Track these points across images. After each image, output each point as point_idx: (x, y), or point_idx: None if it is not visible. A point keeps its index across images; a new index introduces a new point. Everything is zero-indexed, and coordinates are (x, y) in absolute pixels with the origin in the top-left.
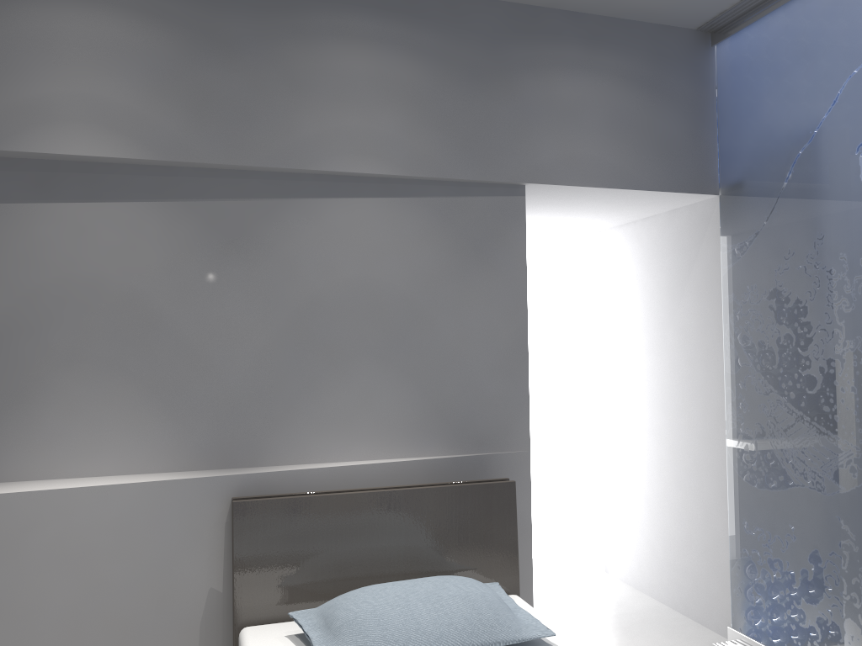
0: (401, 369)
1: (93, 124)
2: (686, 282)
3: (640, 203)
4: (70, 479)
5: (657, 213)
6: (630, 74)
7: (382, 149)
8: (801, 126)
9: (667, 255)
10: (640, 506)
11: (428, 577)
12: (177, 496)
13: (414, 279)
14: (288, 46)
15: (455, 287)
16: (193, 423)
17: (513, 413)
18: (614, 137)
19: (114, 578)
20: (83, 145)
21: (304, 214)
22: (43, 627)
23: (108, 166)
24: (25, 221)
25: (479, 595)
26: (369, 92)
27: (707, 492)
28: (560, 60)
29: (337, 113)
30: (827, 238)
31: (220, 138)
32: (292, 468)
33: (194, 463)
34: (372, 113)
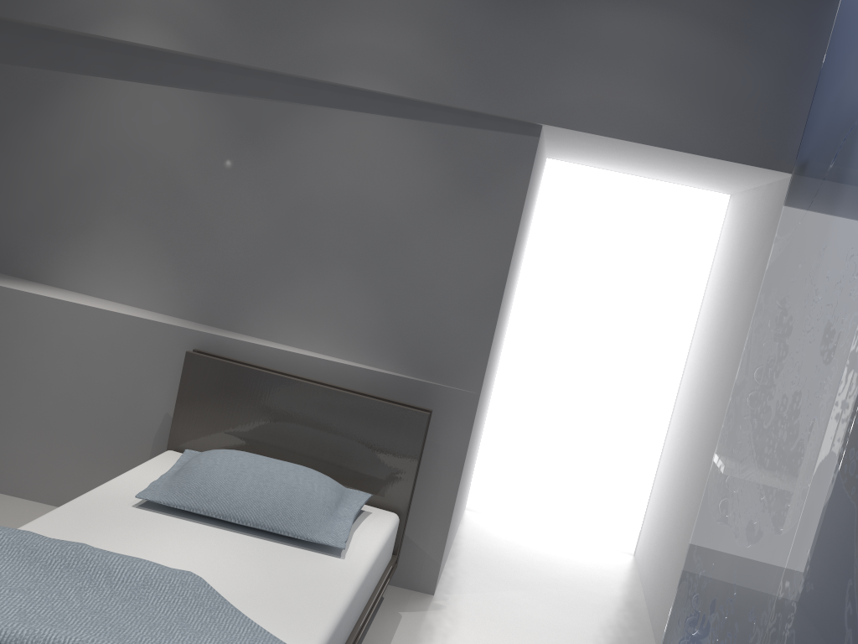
0: (371, 282)
1: (155, 18)
2: (751, 270)
3: (712, 167)
4: (102, 299)
5: (760, 184)
6: (707, 13)
7: (393, 68)
8: (857, 103)
9: (752, 235)
10: (664, 499)
11: (289, 463)
12: (154, 334)
13: (402, 201)
14: None
15: (441, 217)
16: (193, 282)
17: (471, 353)
18: (665, 86)
19: (101, 380)
20: (145, 36)
21: (314, 121)
22: (50, 397)
23: (169, 55)
24: (106, 93)
25: (306, 491)
26: (393, 9)
27: (694, 505)
28: None
29: (357, 28)
30: (827, 250)
31: (249, 41)
32: (253, 340)
33: (188, 314)
34: (391, 31)
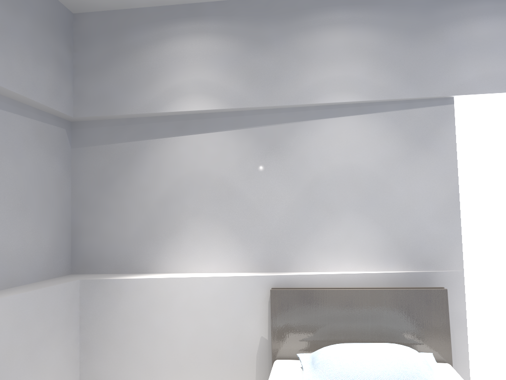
0: (371, 217)
1: (201, 94)
2: None
3: None
4: (195, 273)
5: None
6: None
7: (354, 86)
8: None
9: None
10: None
11: (379, 343)
12: (243, 285)
13: (378, 162)
14: (297, 37)
15: (406, 165)
16: (253, 247)
17: (449, 245)
18: None
19: (213, 325)
20: (197, 105)
21: (310, 129)
22: (181, 345)
23: (210, 114)
24: (174, 145)
25: (408, 356)
26: (345, 54)
27: None
28: (476, 11)
29: (326, 70)
30: None
31: (262, 92)
32: (305, 273)
33: (254, 268)
34: (347, 66)
